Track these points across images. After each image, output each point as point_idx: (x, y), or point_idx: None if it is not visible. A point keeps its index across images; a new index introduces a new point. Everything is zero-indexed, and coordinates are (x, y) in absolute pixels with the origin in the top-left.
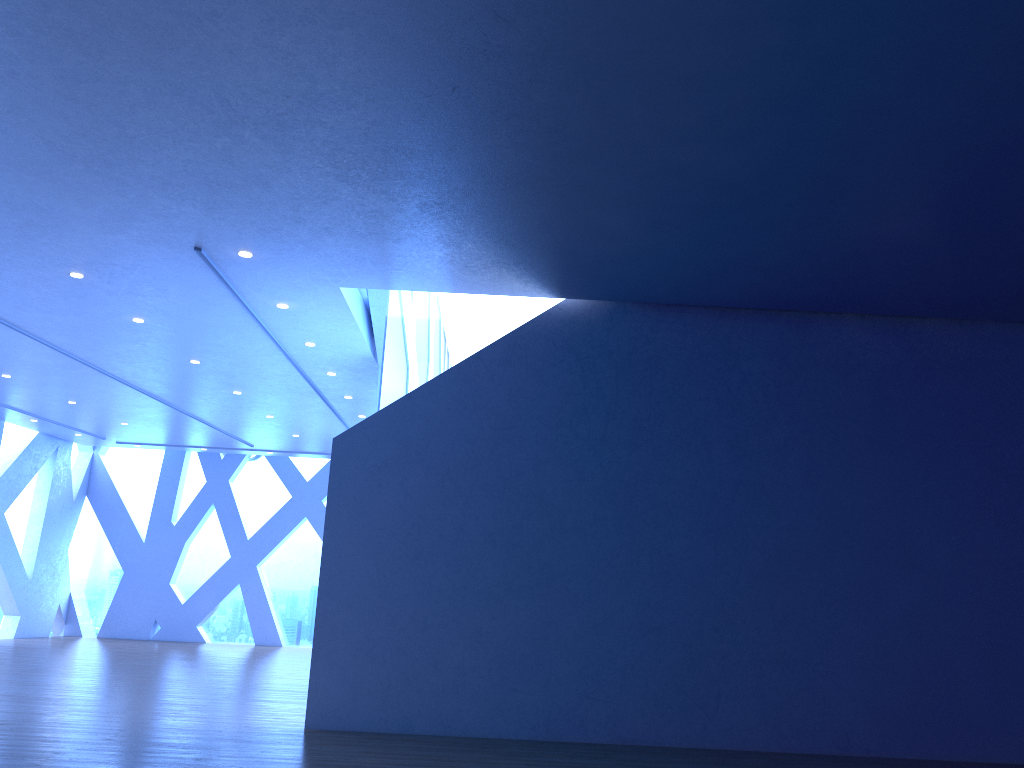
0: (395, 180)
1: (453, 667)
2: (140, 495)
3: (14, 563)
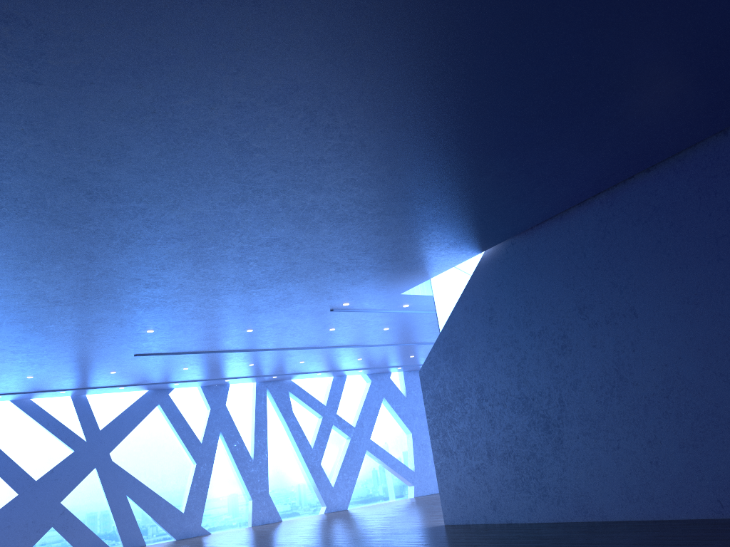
0: (310, 274)
1: (490, 484)
2: None
3: None
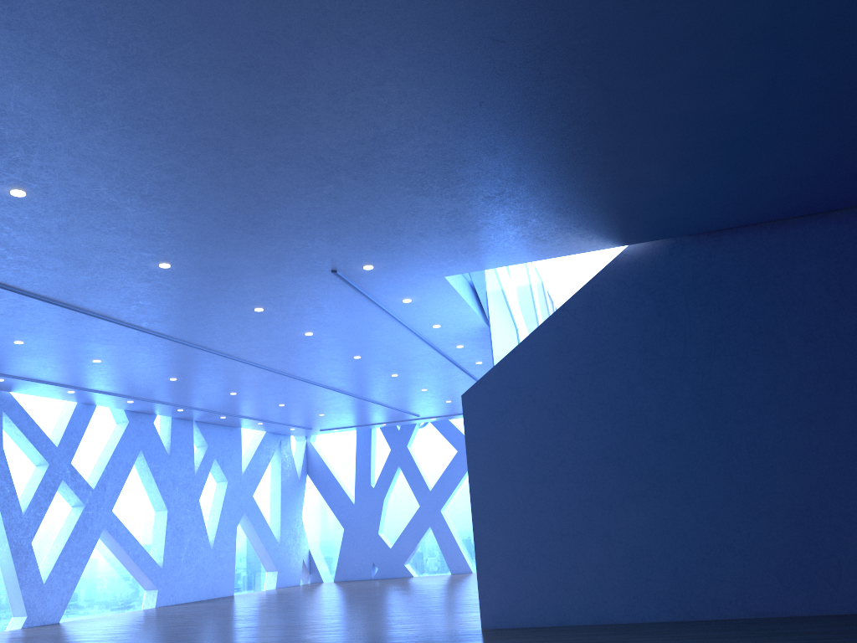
0: (459, 184)
1: (592, 566)
2: (345, 468)
3: (266, 532)
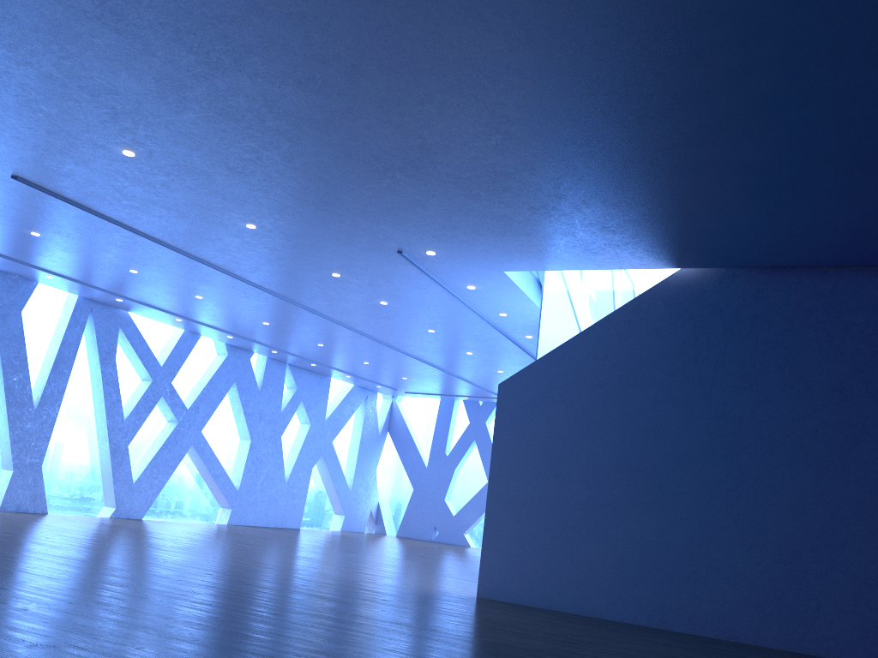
0: (504, 193)
1: (585, 562)
2: (424, 432)
3: (339, 477)
